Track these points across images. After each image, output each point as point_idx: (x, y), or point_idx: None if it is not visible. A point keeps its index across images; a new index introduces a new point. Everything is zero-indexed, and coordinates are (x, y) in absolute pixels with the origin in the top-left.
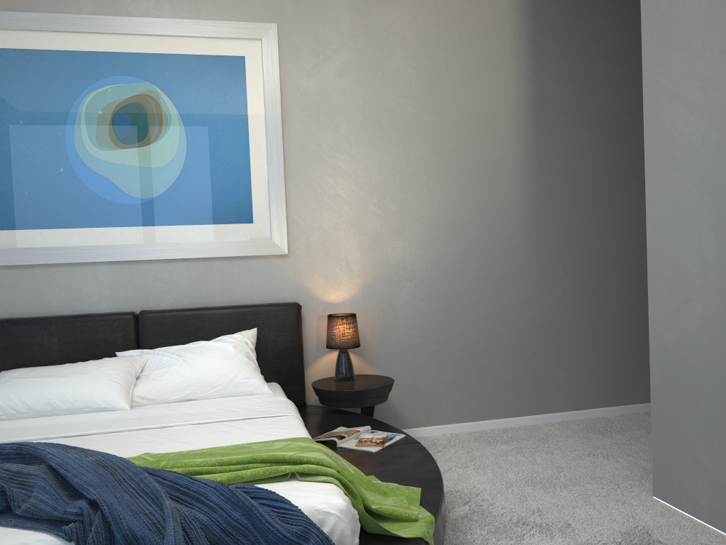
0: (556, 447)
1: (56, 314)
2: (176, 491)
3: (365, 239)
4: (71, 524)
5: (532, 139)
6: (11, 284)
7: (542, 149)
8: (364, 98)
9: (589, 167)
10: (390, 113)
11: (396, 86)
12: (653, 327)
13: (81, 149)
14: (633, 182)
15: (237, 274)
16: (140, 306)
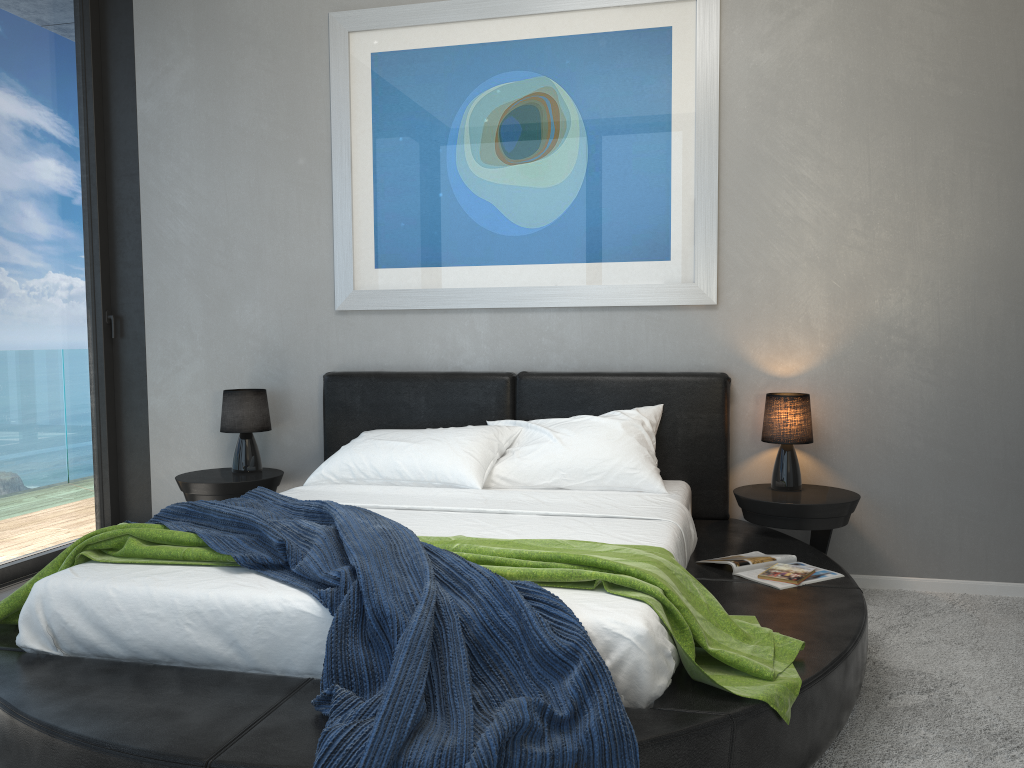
0: None
1: (427, 370)
2: (449, 576)
3: (837, 285)
4: (329, 588)
5: None
6: (383, 332)
7: None
8: (850, 70)
9: None
10: (892, 90)
11: (906, 46)
12: None
13: (463, 168)
14: None
15: (644, 331)
16: (521, 367)
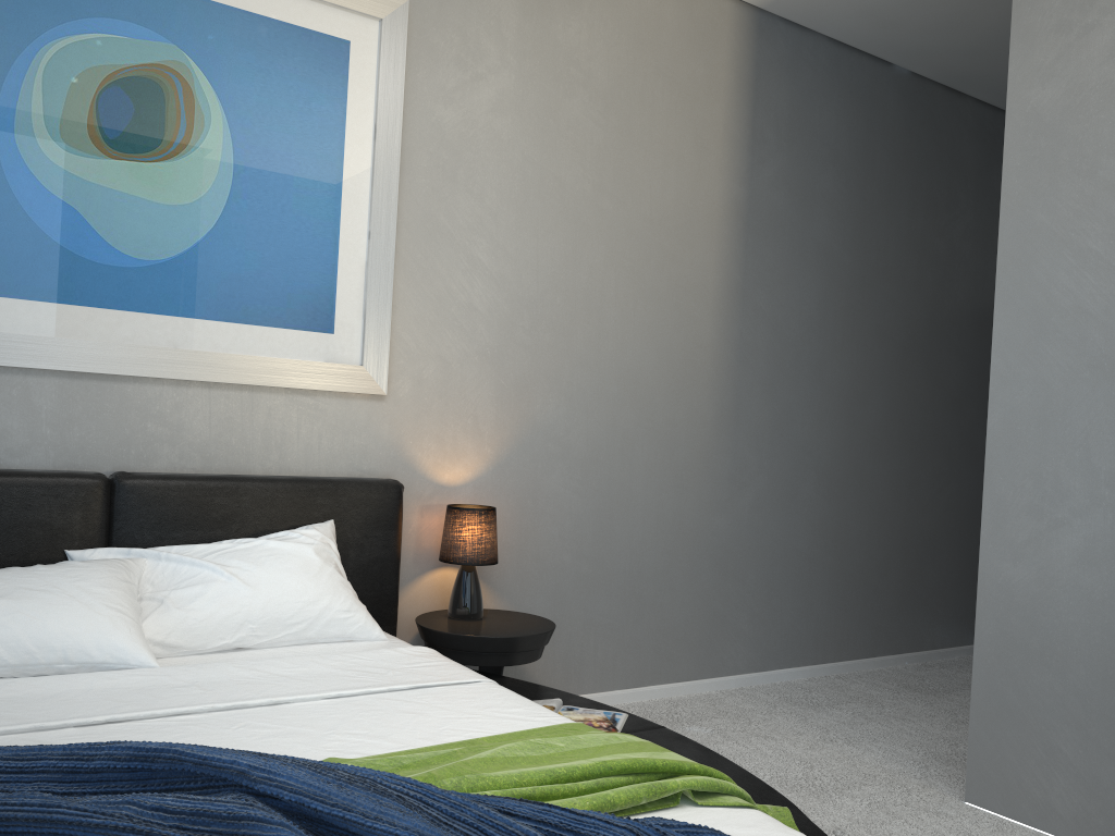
0: (770, 729)
1: None
2: None
3: (505, 384)
4: None
5: (738, 265)
6: None
7: (749, 282)
8: (526, 156)
9: (800, 317)
10: (560, 188)
11: (572, 147)
12: (987, 558)
13: (29, 143)
14: (846, 347)
15: (296, 422)
16: (111, 464)
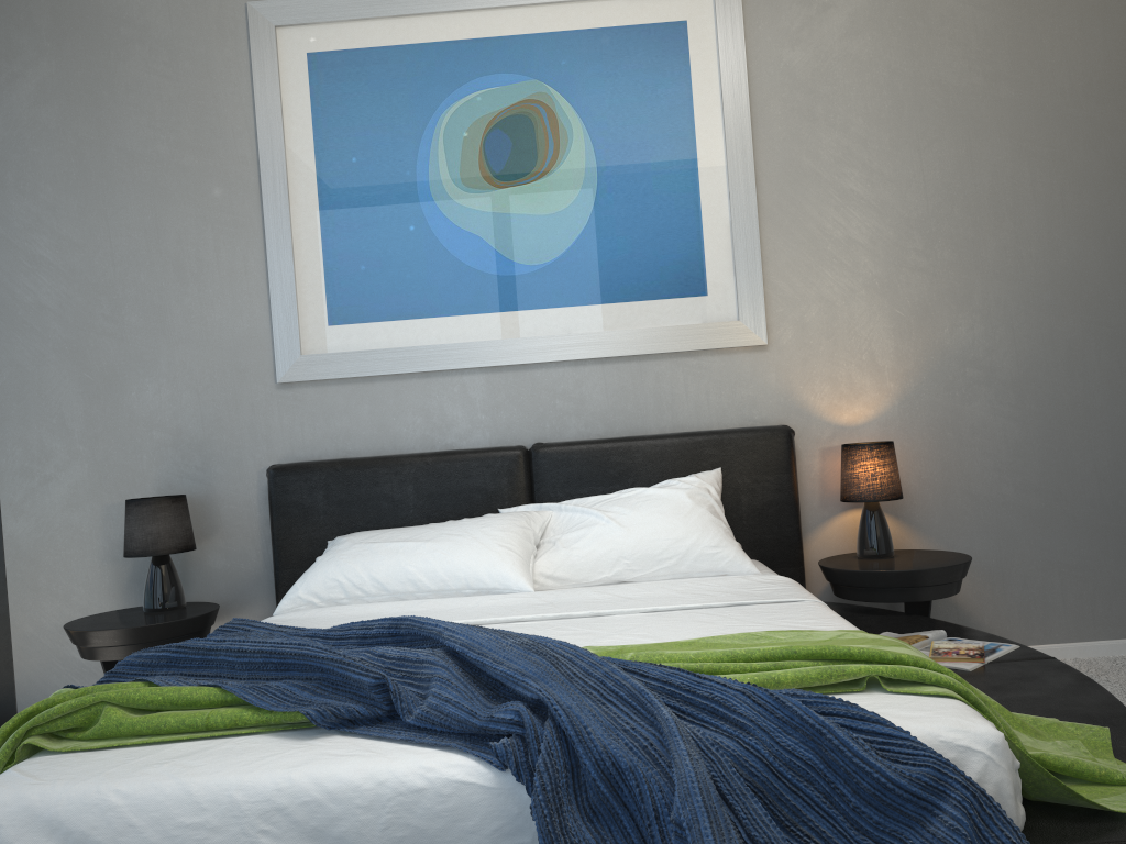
0: None
1: (408, 452)
2: (669, 697)
3: (901, 314)
4: (504, 739)
5: None
6: (345, 407)
7: None
8: (893, 70)
9: None
10: (940, 91)
11: (950, 43)
12: None
13: (440, 194)
14: None
15: (682, 382)
16: (532, 438)
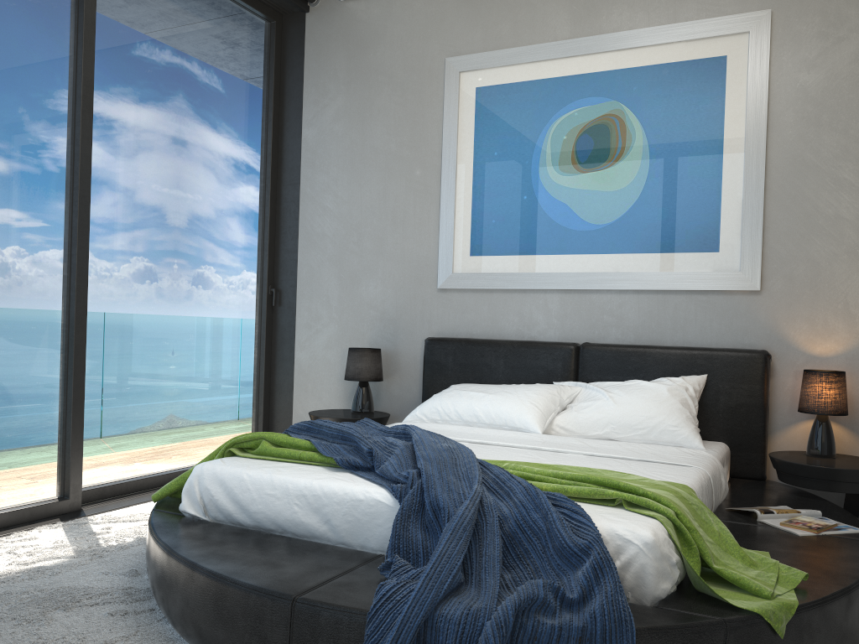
0: None
1: (507, 339)
2: (495, 484)
3: None
4: (399, 484)
5: None
6: (474, 306)
7: None
8: None
9: None
10: None
11: None
12: None
13: (544, 176)
14: None
15: (693, 312)
16: (585, 339)
